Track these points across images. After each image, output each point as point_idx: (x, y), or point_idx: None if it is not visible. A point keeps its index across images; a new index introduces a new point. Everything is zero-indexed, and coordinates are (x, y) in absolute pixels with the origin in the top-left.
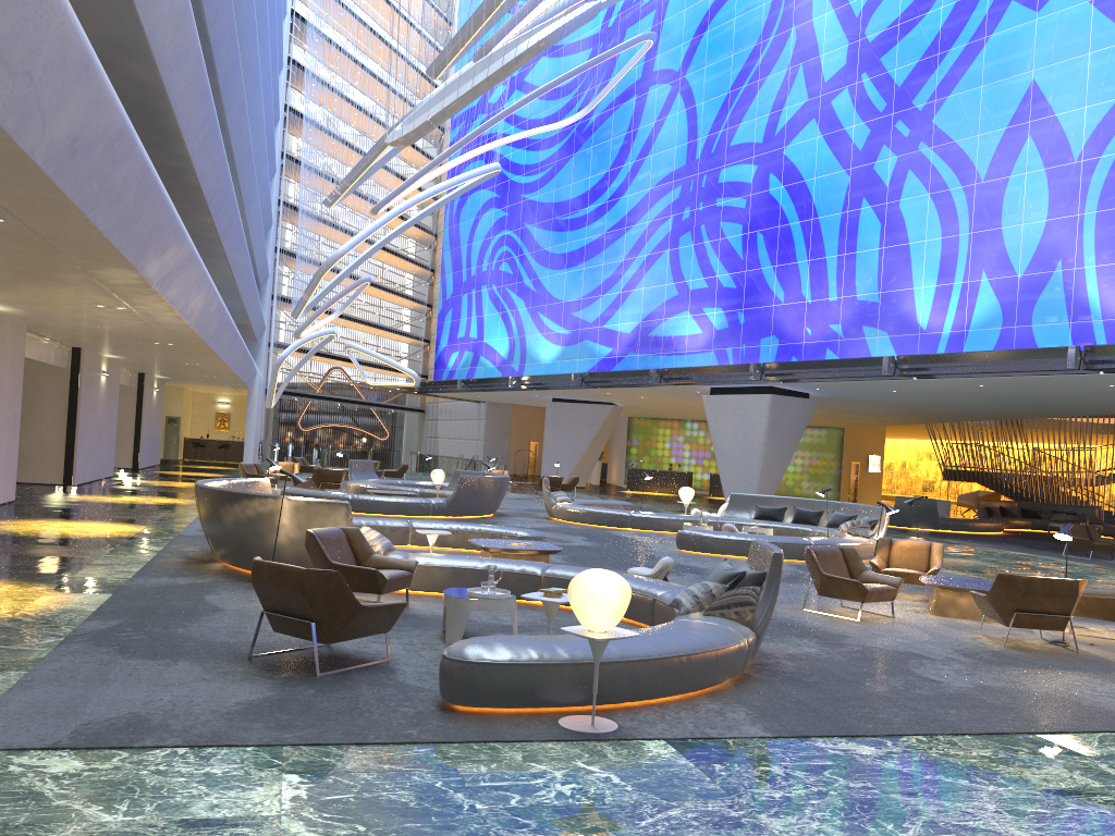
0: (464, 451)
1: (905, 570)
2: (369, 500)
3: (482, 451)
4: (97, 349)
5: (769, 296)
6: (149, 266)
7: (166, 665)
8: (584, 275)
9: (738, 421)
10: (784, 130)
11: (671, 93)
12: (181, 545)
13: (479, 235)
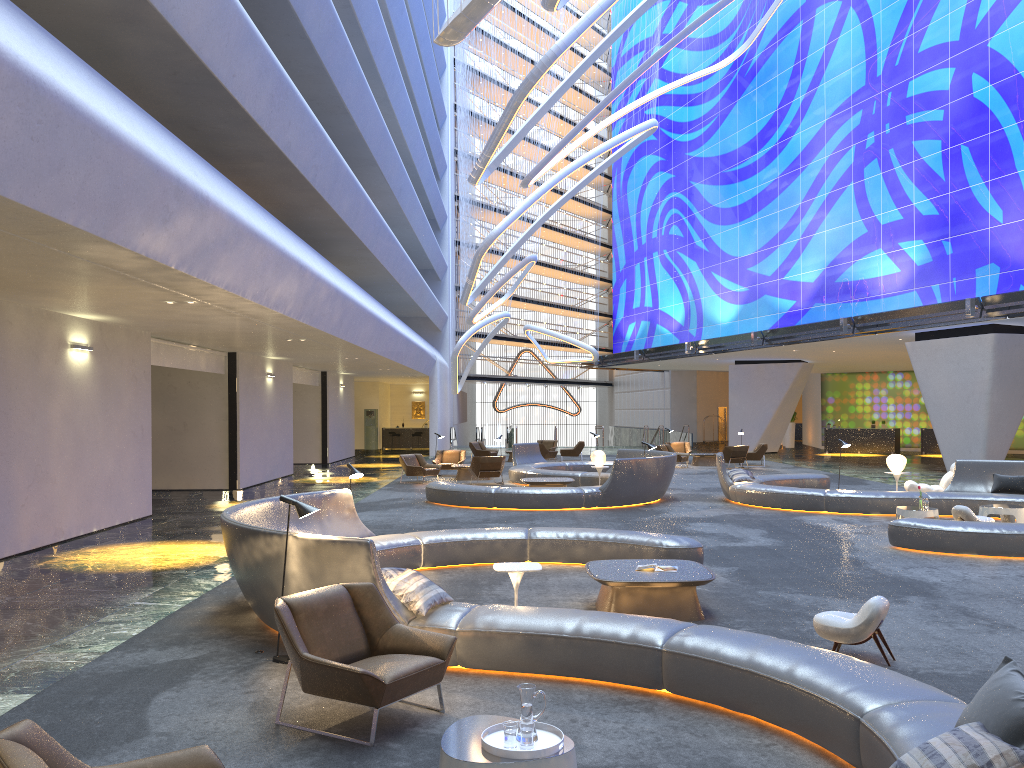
0: (651, 421)
1: None
2: (513, 493)
3: (669, 420)
4: (253, 352)
5: (982, 218)
6: (143, 238)
7: None
8: (758, 227)
9: (954, 369)
10: (987, 18)
11: (841, 9)
12: None
13: (647, 202)
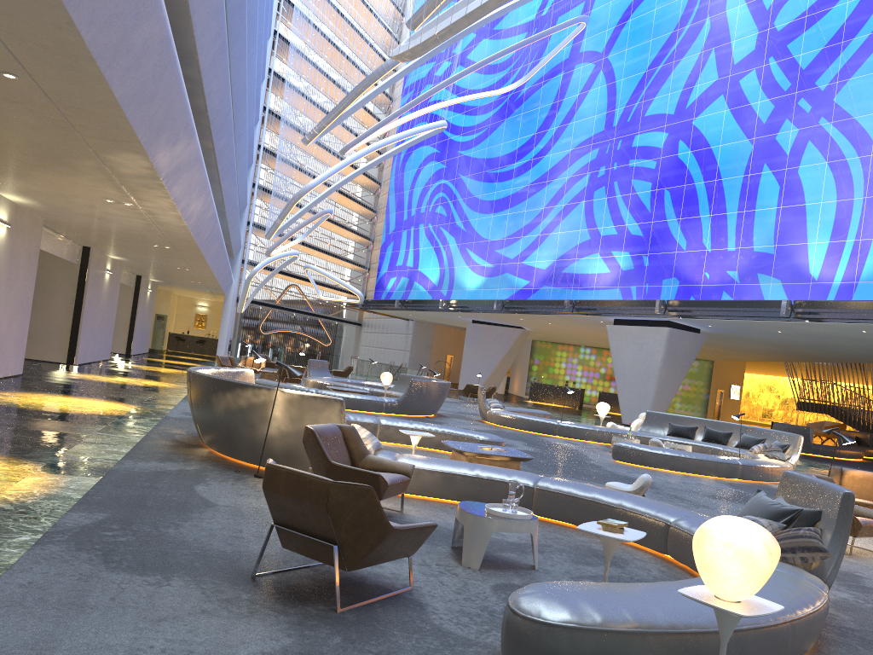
0: (392, 359)
1: (864, 501)
2: (331, 395)
3: (408, 360)
4: (104, 250)
5: (672, 244)
6: (159, 155)
7: (156, 585)
8: (508, 219)
9: (638, 349)
10: (694, 104)
11: (594, 70)
12: (168, 427)
13: (420, 183)
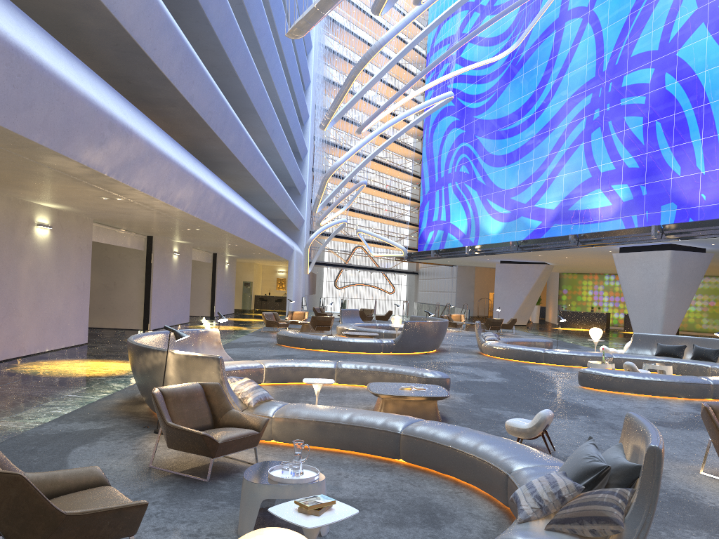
0: (443, 300)
1: None
2: (335, 340)
3: (455, 300)
4: (165, 237)
5: (667, 171)
6: (86, 154)
7: None
8: (519, 169)
9: (643, 273)
10: (677, 36)
11: (582, 24)
12: None
13: (446, 148)
